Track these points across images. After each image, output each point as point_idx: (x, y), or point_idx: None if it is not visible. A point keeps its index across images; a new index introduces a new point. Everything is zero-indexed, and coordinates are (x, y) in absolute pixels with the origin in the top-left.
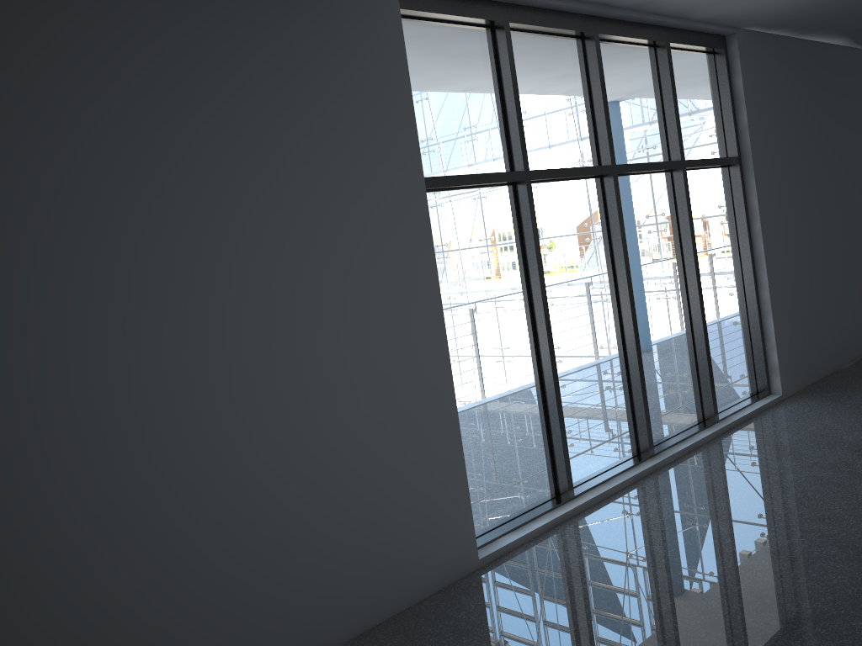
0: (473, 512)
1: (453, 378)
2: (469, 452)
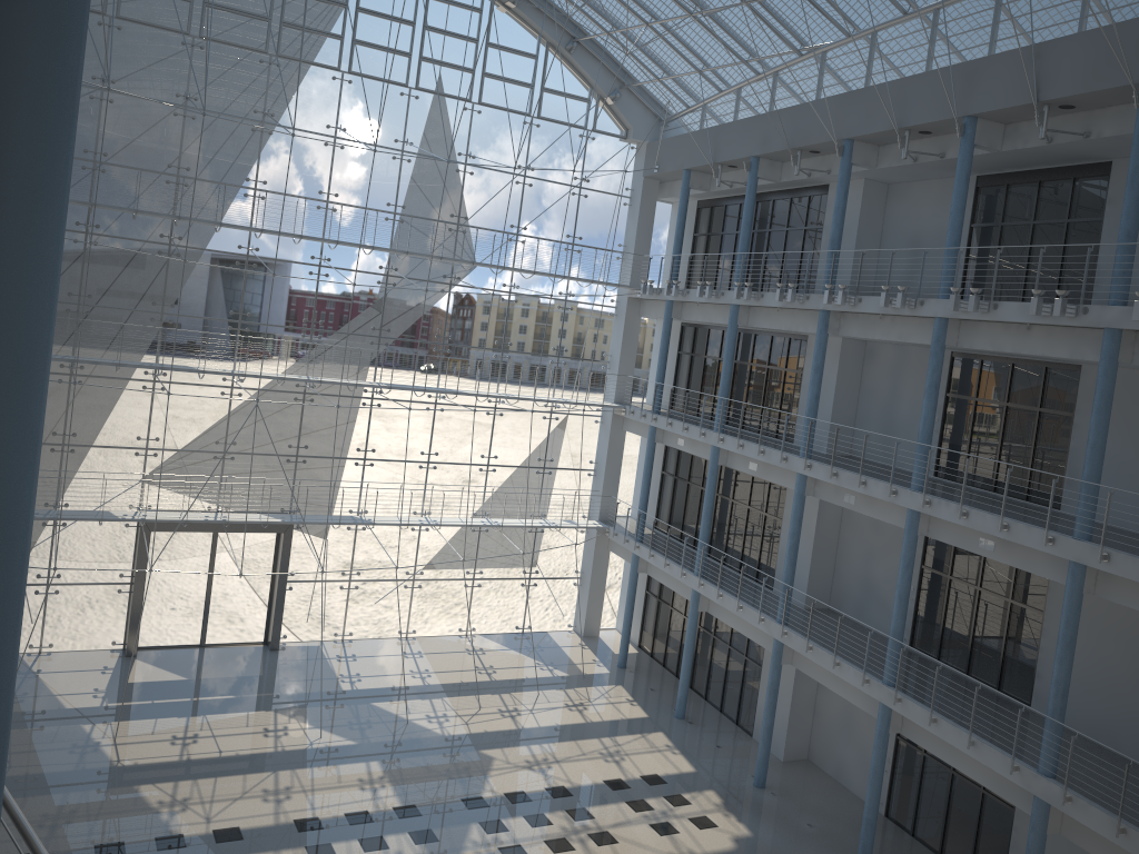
0: (1055, 501)
1: (1061, 465)
2: (1056, 485)
